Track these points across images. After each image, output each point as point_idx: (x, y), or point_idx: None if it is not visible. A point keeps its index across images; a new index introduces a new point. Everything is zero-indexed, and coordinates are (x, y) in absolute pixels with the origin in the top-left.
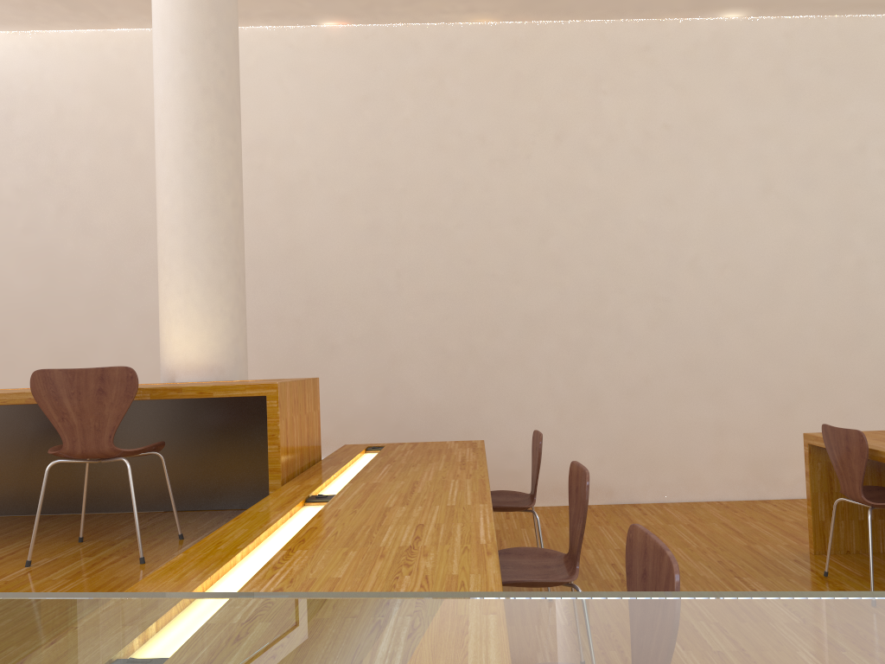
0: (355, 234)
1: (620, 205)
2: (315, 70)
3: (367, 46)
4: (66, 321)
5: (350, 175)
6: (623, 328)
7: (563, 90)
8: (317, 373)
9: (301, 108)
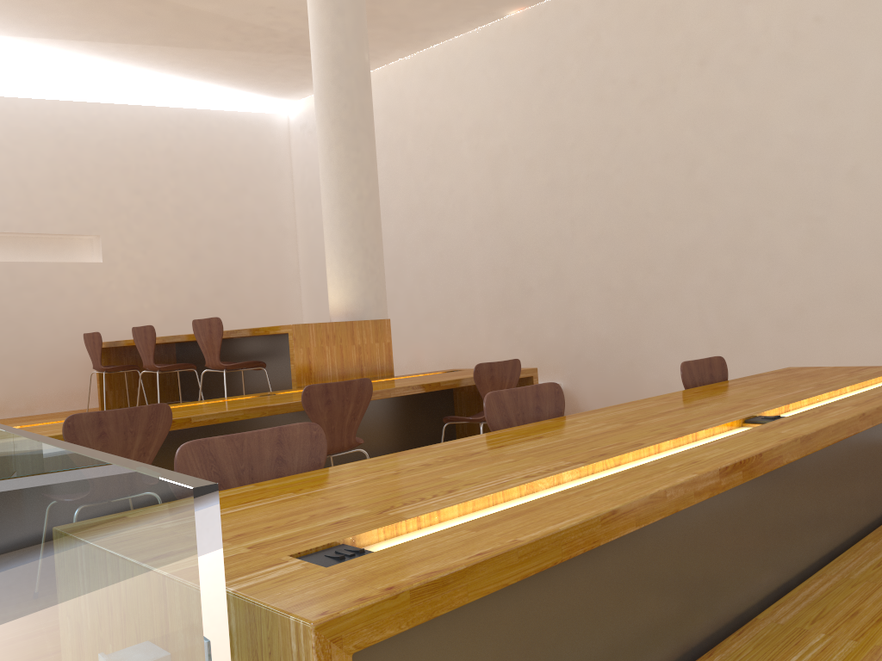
0: (540, 192)
1: (766, 121)
2: (506, 56)
3: (541, 22)
4: None
5: (534, 140)
6: (773, 254)
7: (705, 11)
8: (520, 312)
9: (499, 91)
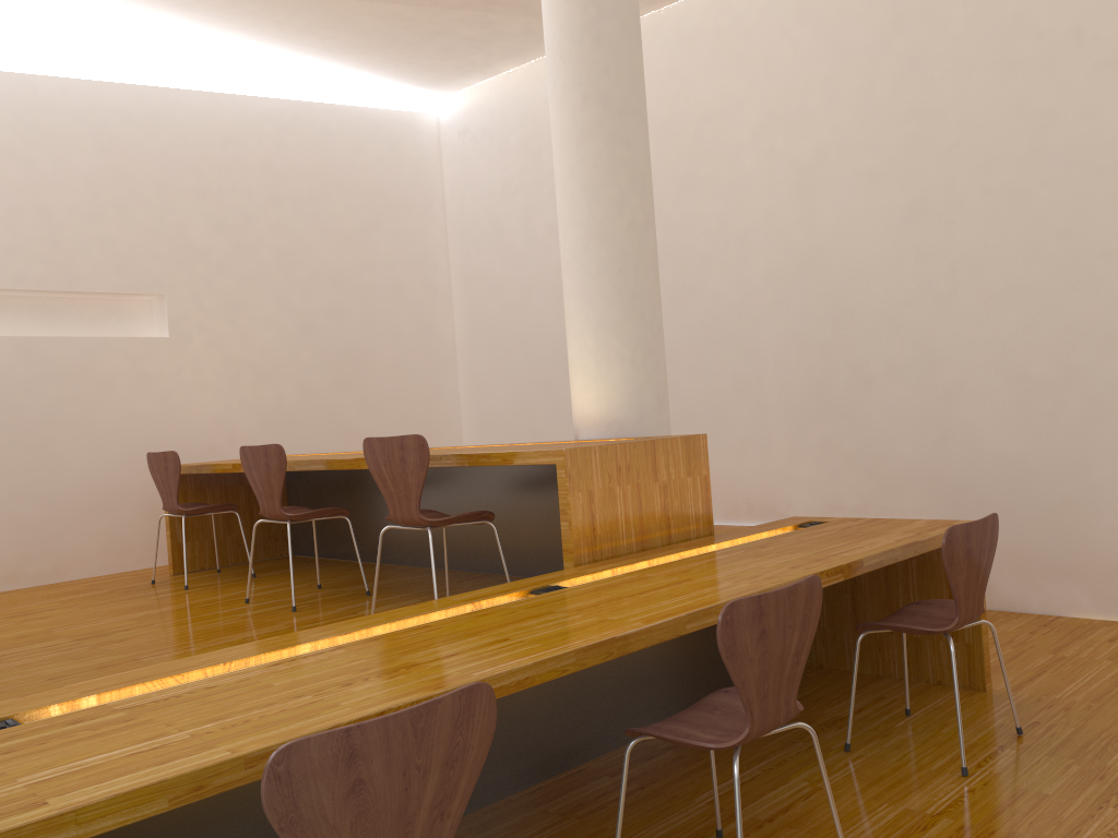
0: (890, 221)
1: None
2: (827, 4)
3: None
4: None
5: (879, 138)
6: None
7: None
8: (850, 414)
9: (813, 61)
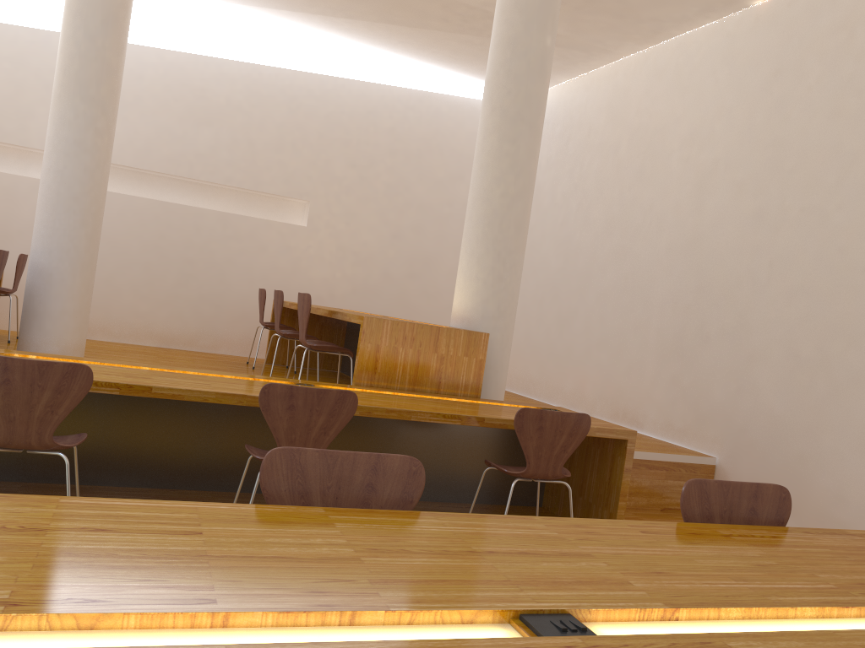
0: (742, 221)
1: None
2: (740, 54)
3: (788, 14)
4: (567, 293)
5: (749, 158)
6: None
7: None
8: (691, 360)
9: (724, 96)
